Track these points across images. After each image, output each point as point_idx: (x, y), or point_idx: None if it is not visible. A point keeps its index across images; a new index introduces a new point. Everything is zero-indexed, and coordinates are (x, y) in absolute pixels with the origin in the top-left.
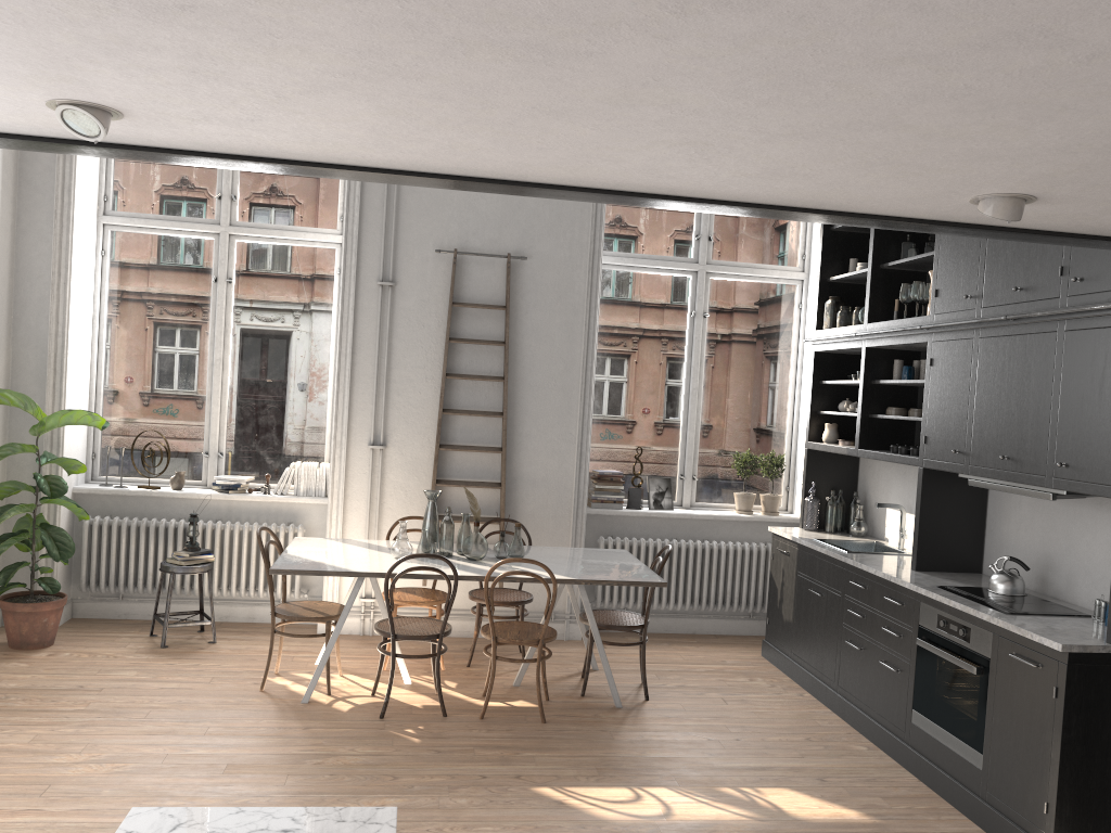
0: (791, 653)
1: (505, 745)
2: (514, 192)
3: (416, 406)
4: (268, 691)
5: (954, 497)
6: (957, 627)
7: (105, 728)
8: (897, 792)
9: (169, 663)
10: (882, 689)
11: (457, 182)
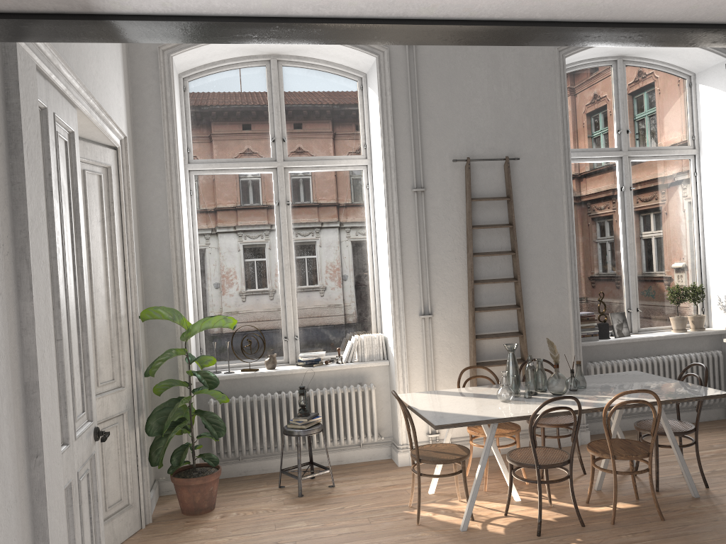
0: None
1: None
2: None
3: (450, 281)
4: (424, 524)
5: None
6: None
7: None
8: None
9: (320, 510)
10: None
11: None
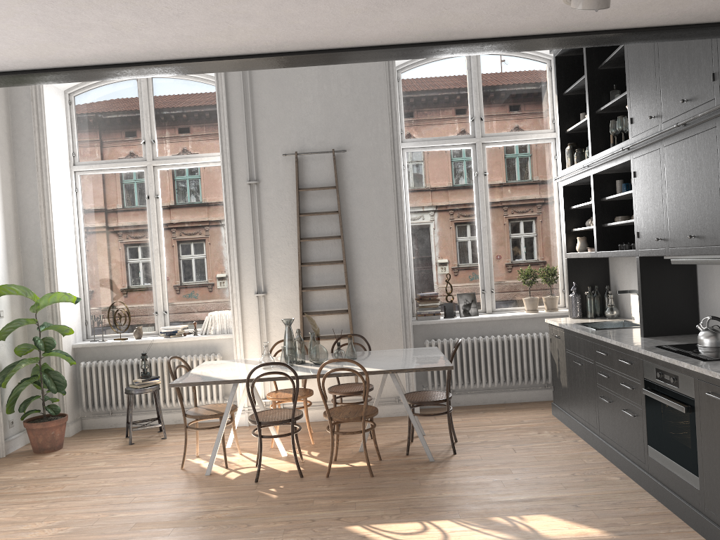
0: (569, 410)
1: (337, 496)
2: (212, 69)
3: (283, 263)
4: (186, 469)
5: (668, 276)
6: (669, 376)
7: (67, 502)
8: (637, 512)
9: (130, 454)
10: (627, 431)
11: (161, 67)
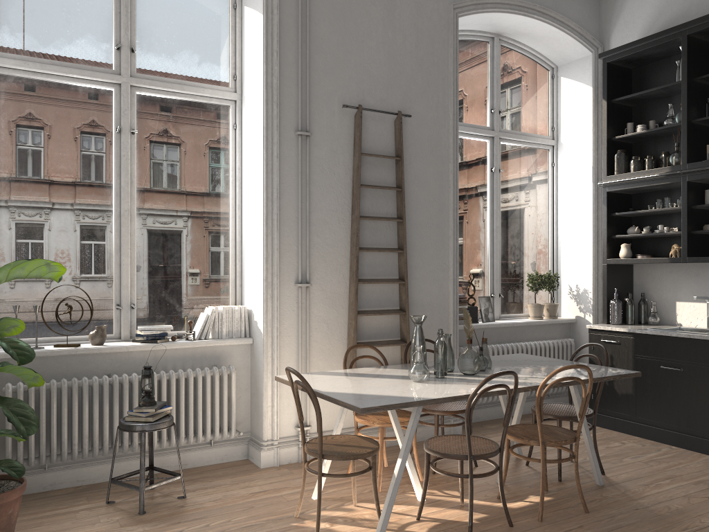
0: (634, 418)
1: None
2: None
3: (331, 246)
4: None
5: None
6: None
7: None
8: None
9: (176, 530)
10: None
11: None
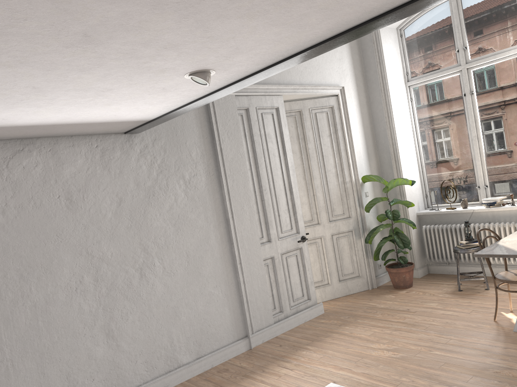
0: None
1: None
2: (427, 5)
3: None
4: (498, 321)
5: None
6: None
7: (403, 332)
8: None
9: (456, 300)
10: None
11: (383, 19)
